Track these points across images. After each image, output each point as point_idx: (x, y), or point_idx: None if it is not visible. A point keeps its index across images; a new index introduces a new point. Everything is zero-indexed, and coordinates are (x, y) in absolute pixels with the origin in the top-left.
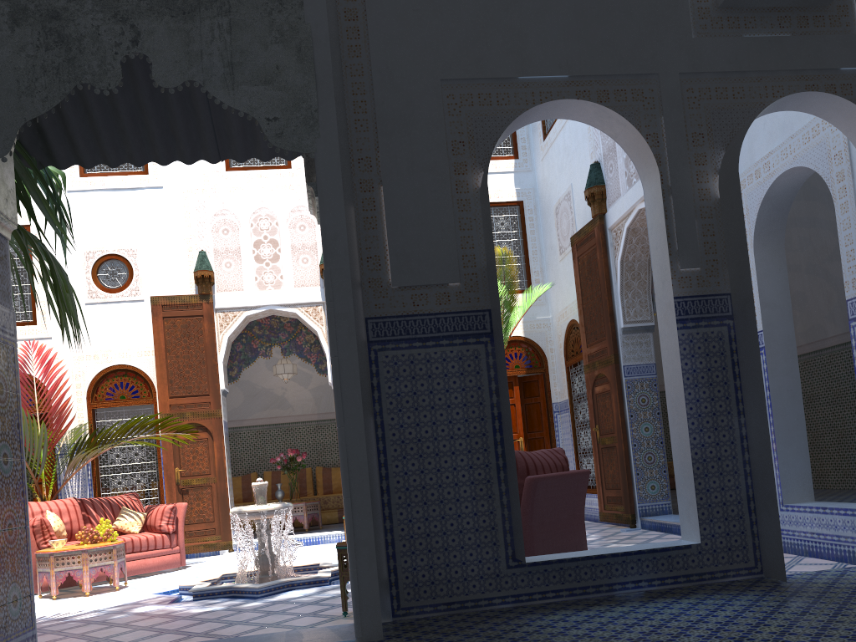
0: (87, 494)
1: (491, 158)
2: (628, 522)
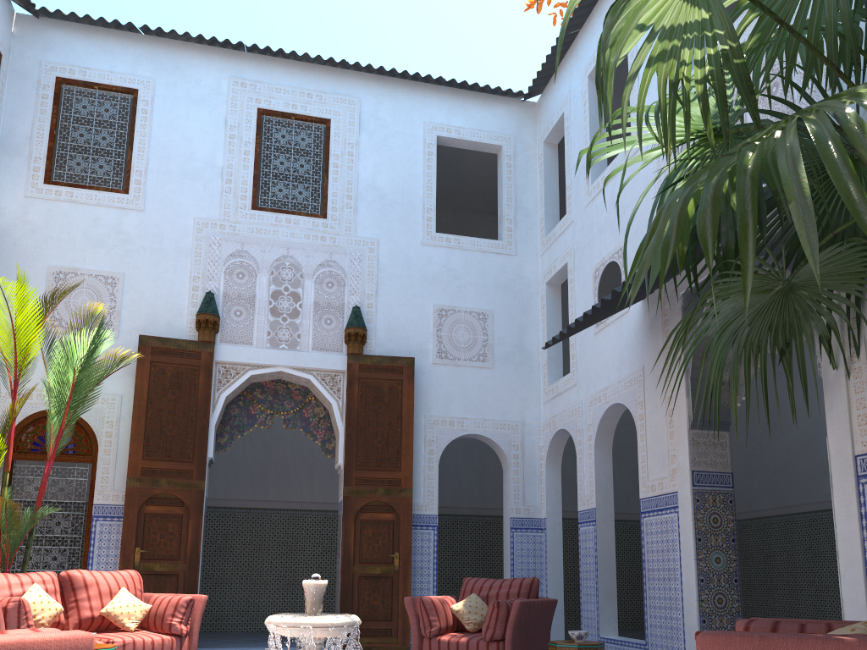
0: None
1: None
2: None
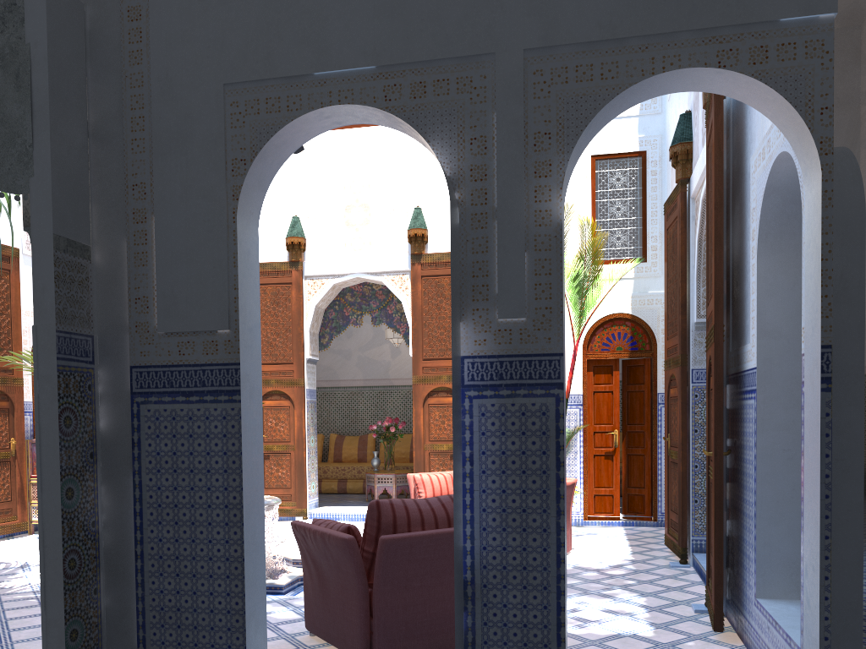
0: None
1: None
2: (679, 555)
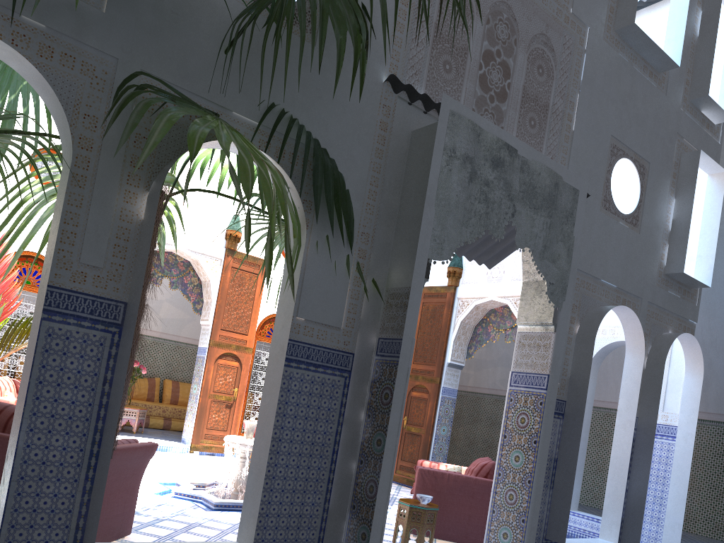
0: None
1: None
2: None
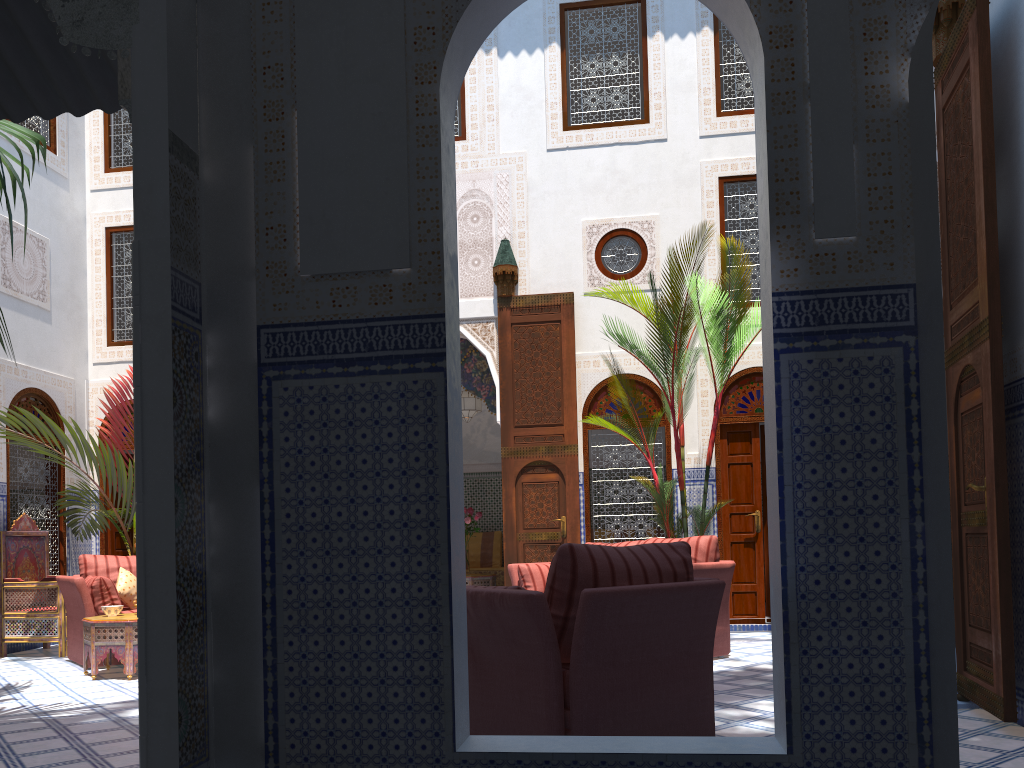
0: None
1: (741, 112)
2: None
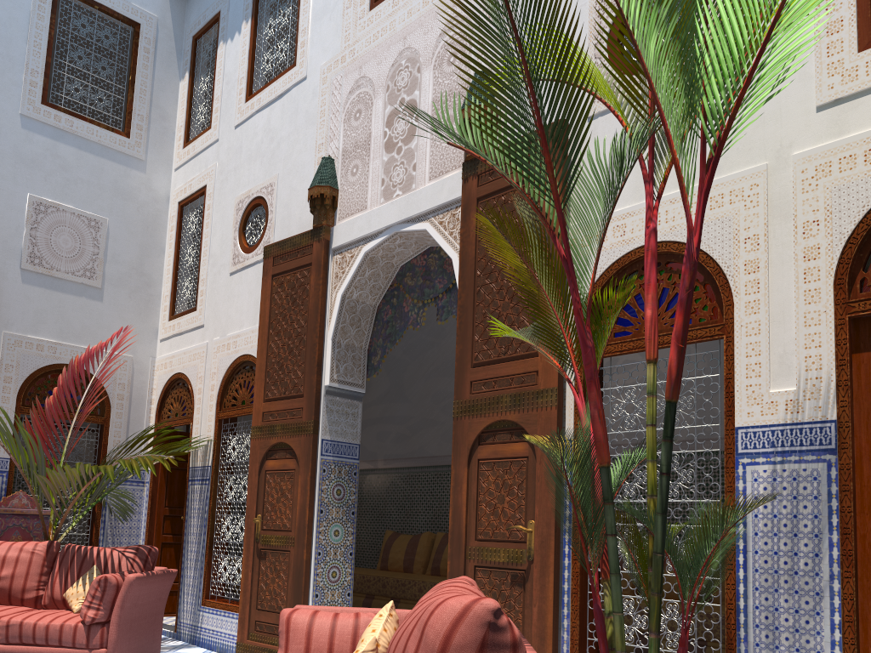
0: (201, 539)
1: None
2: None
